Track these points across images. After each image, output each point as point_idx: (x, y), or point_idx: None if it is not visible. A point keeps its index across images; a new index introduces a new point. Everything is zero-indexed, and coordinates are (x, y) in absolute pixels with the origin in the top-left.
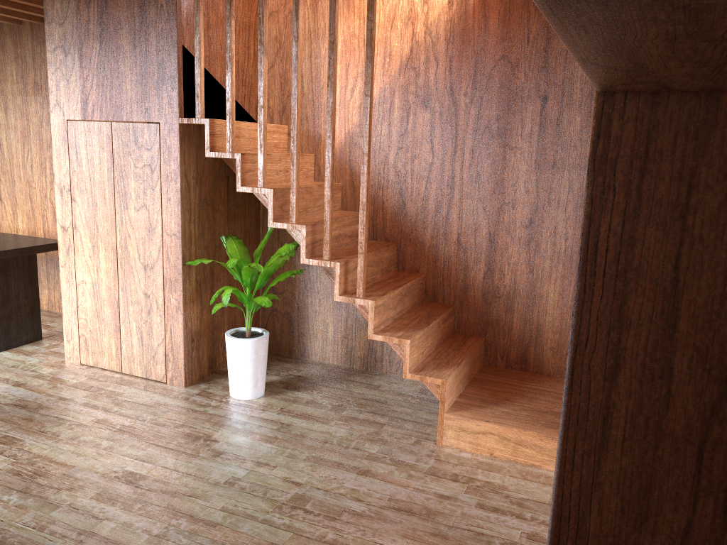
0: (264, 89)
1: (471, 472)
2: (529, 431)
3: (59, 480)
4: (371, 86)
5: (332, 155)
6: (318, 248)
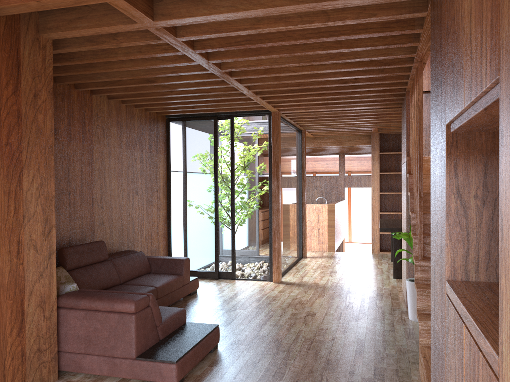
0: (413, 137)
1: (390, 379)
2: (424, 370)
3: (300, 306)
4: (420, 127)
5: (417, 170)
6: (428, 229)
